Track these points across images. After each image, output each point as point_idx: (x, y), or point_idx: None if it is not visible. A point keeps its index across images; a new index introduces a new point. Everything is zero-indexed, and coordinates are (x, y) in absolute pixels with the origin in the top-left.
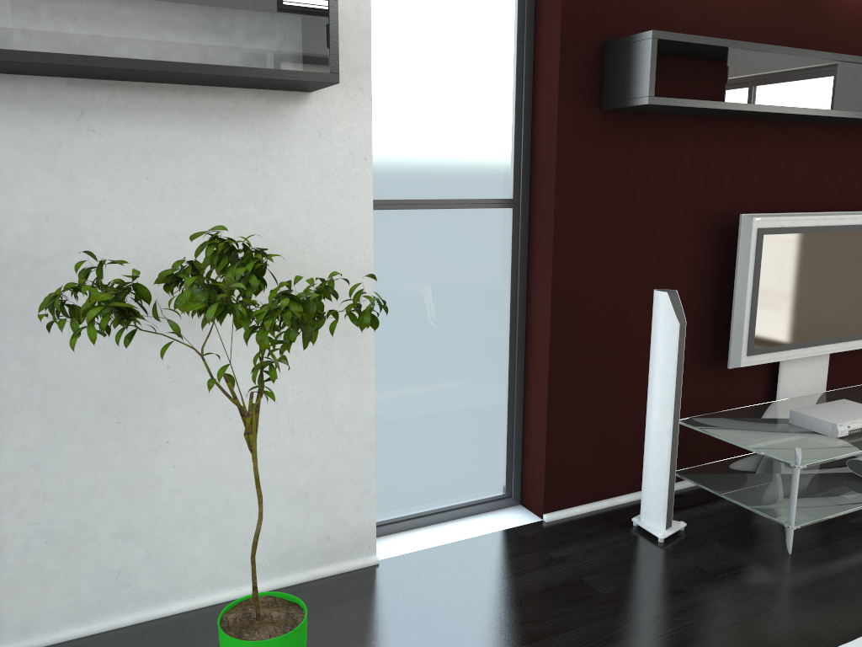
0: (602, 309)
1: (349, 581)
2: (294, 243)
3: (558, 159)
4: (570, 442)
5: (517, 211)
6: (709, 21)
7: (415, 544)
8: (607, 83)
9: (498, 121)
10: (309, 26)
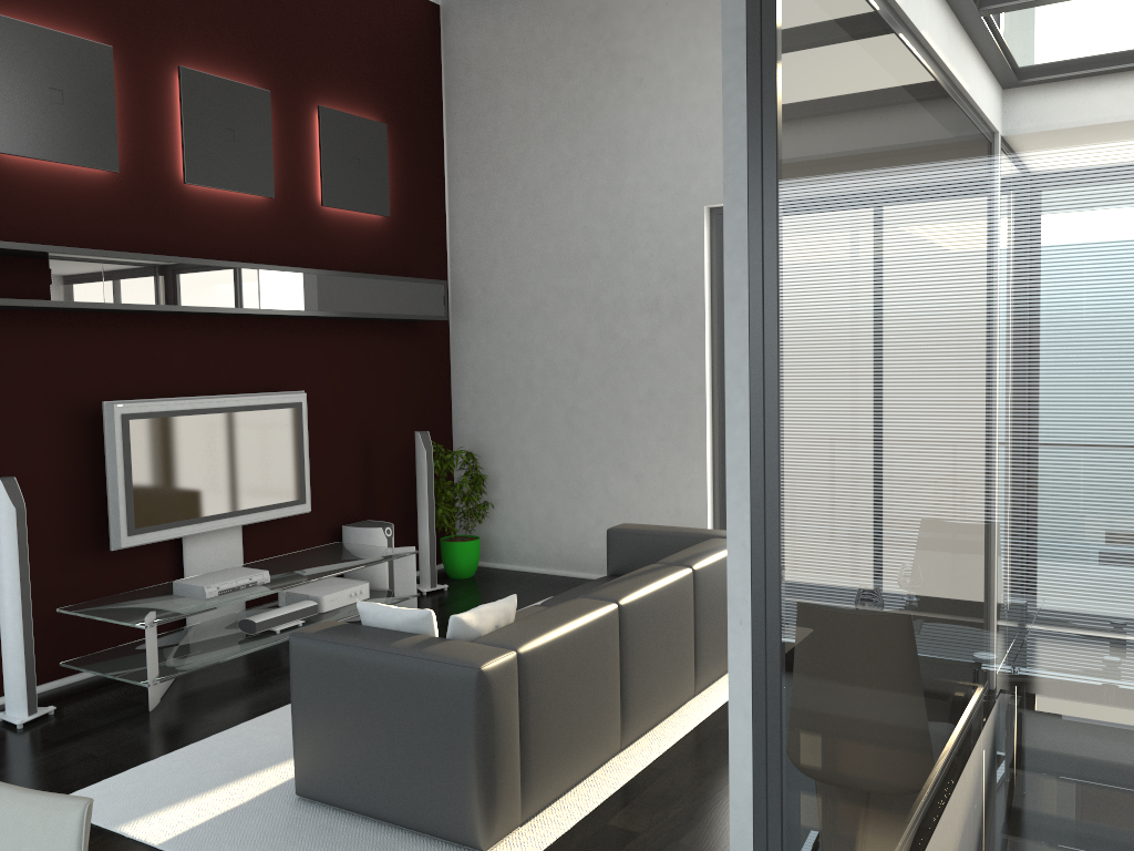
0: None
1: None
2: None
3: None
4: None
5: None
6: (47, 224)
7: None
8: None
9: None
10: None
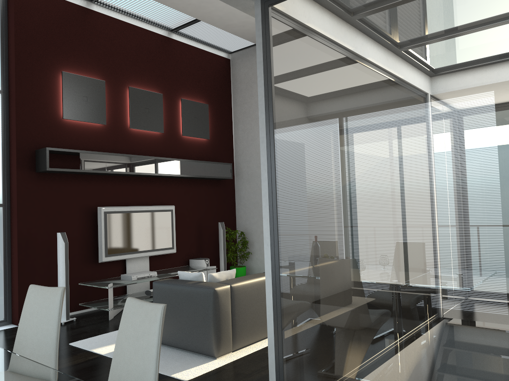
0: (42, 242)
1: None
2: None
3: (18, 189)
4: None
5: (5, 208)
6: (80, 143)
7: None
8: (37, 163)
9: None
10: None
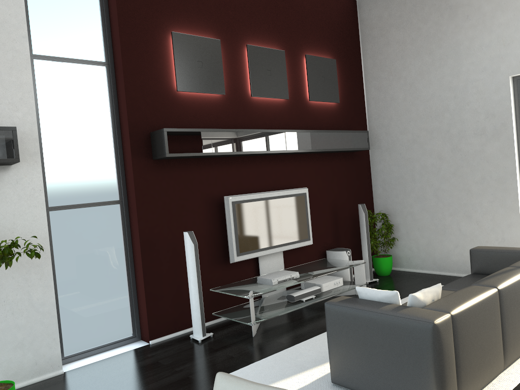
0: (166, 243)
1: (47, 382)
2: (8, 229)
3: (135, 181)
4: (159, 305)
5: (122, 205)
6: (198, 120)
7: (84, 363)
8: (153, 149)
9: (108, 168)
10: (4, 141)
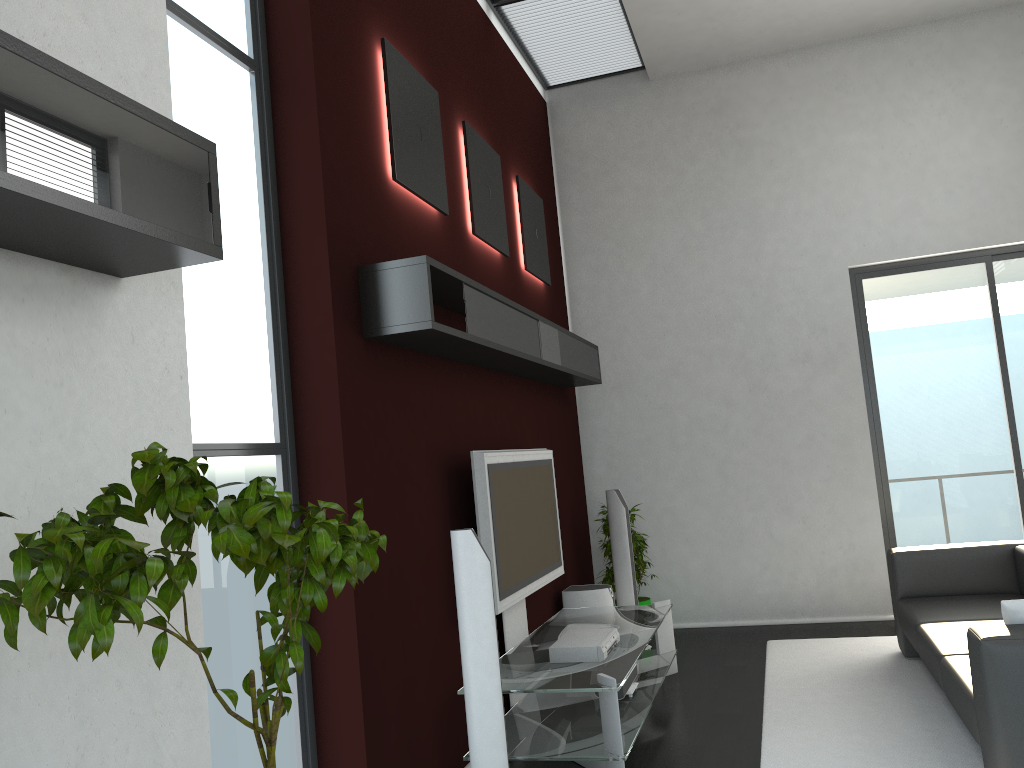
0: (388, 568)
1: None
2: None
3: (340, 390)
4: (384, 748)
5: (285, 459)
6: None
7: None
8: (368, 309)
9: (260, 347)
10: (192, 180)
